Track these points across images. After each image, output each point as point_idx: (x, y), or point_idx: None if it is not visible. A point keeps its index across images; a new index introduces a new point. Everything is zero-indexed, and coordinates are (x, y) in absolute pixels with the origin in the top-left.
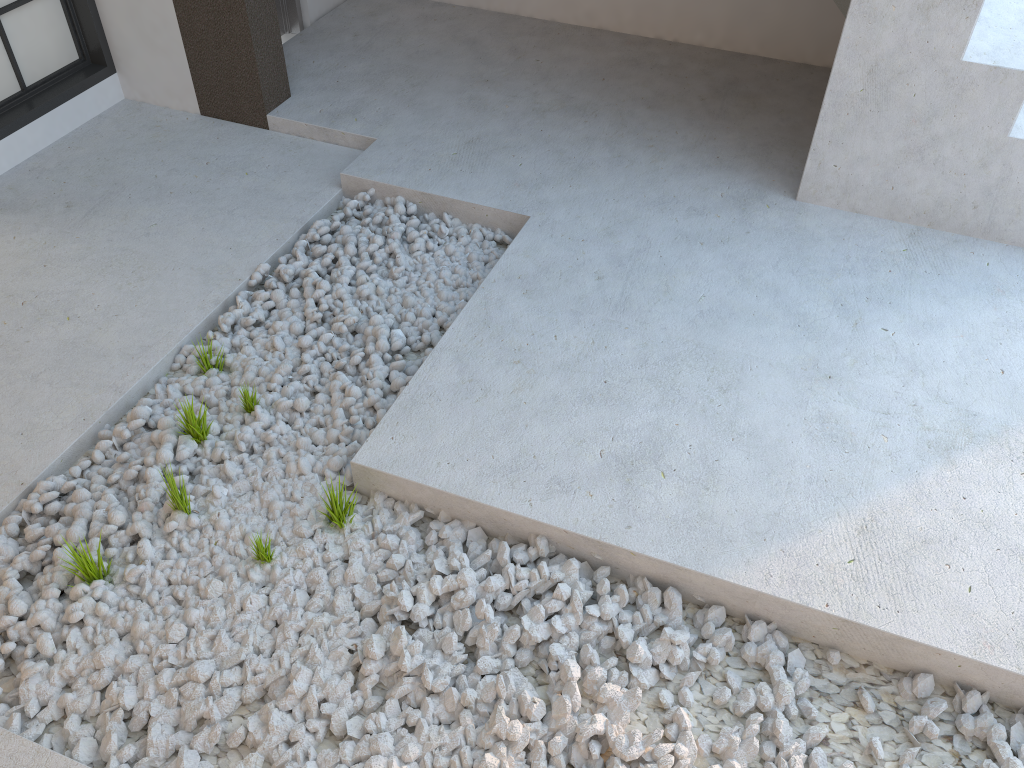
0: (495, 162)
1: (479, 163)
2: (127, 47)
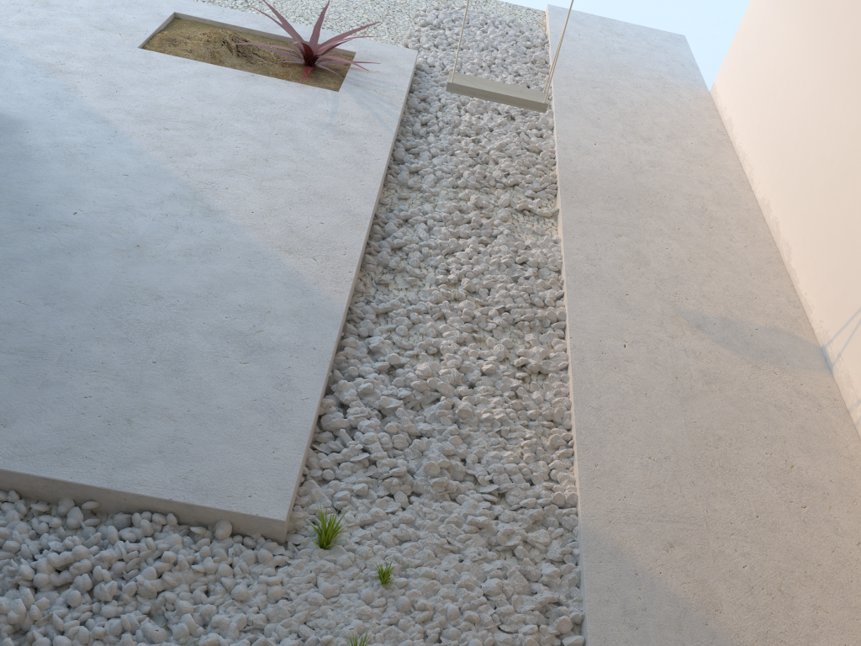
0: None
1: None
2: None
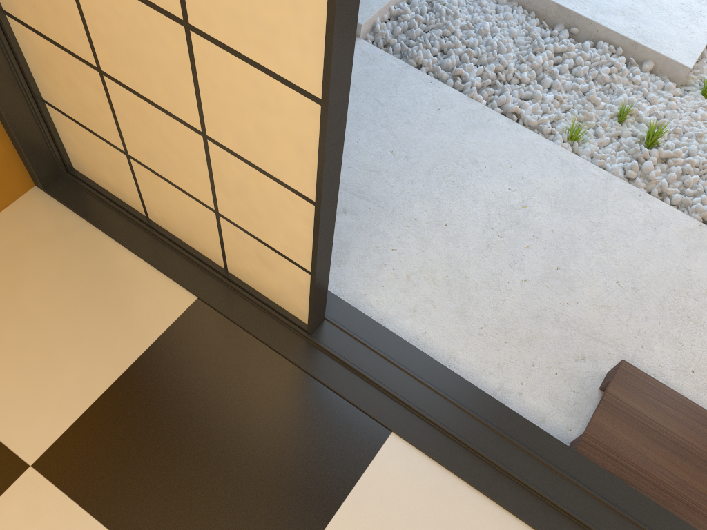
0: None
1: None
2: None
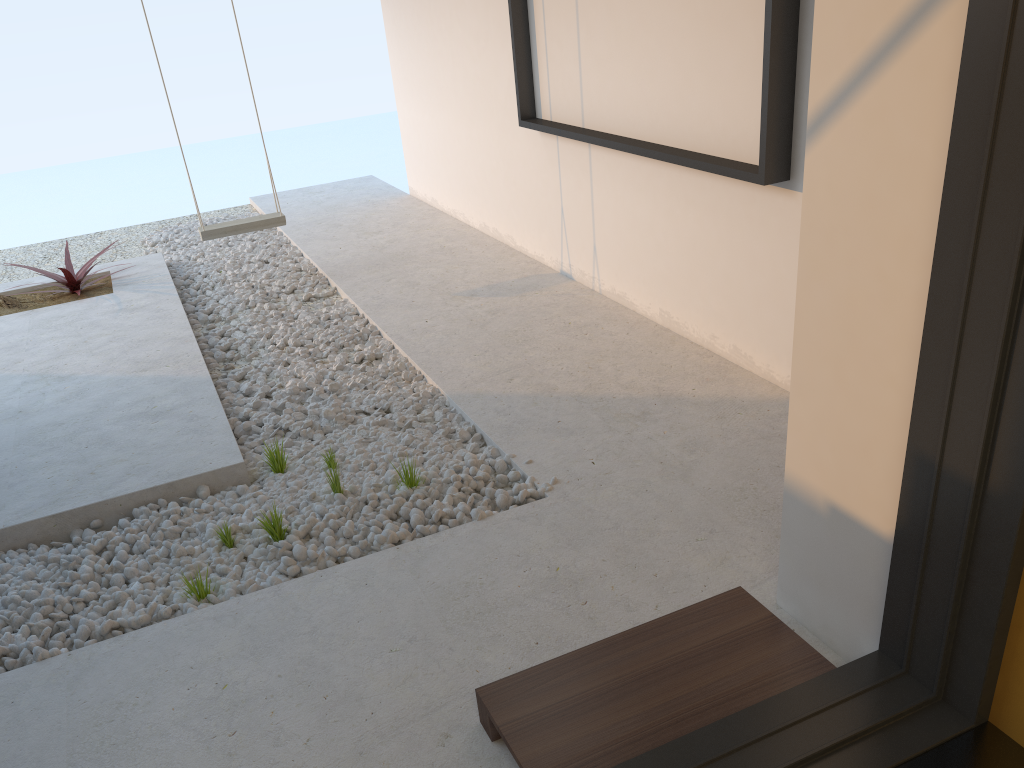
0: None
1: None
2: None
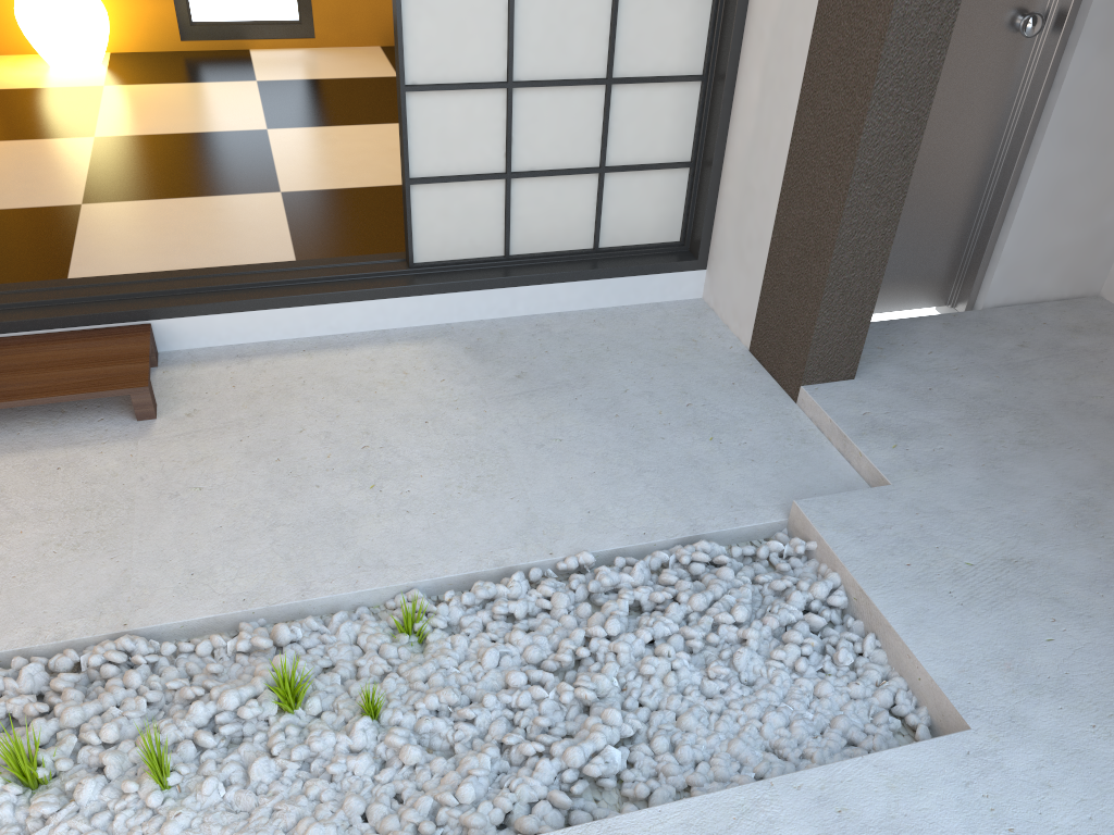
0: (1014, 612)
1: (988, 598)
2: (723, 249)
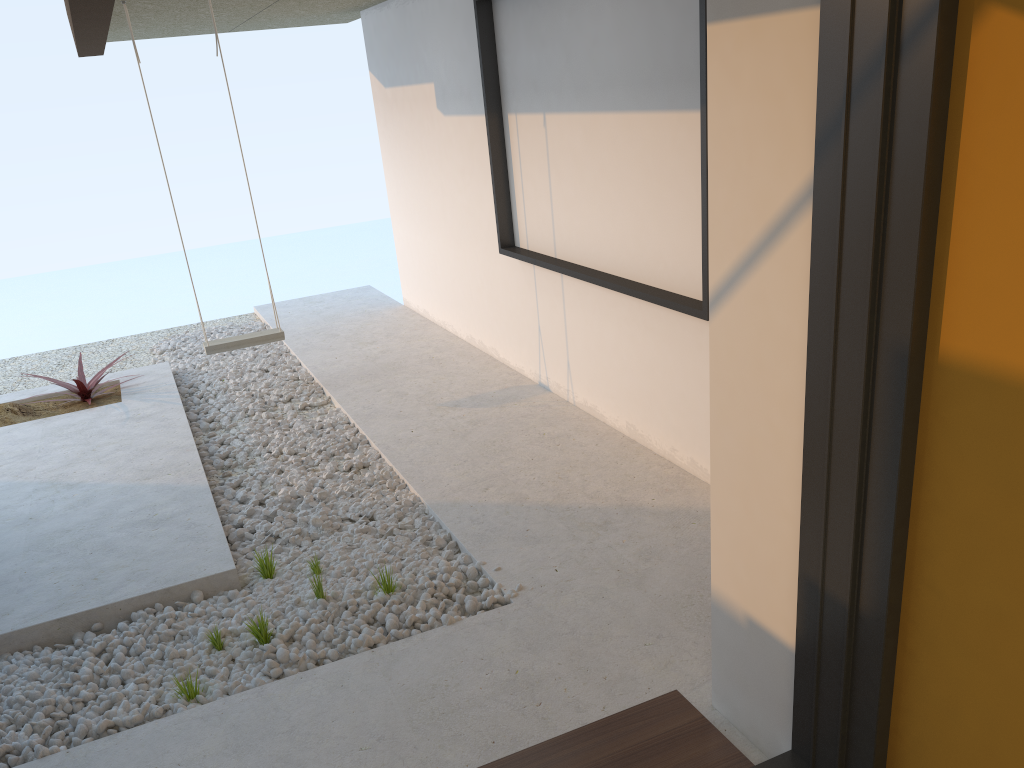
0: None
1: None
2: None
